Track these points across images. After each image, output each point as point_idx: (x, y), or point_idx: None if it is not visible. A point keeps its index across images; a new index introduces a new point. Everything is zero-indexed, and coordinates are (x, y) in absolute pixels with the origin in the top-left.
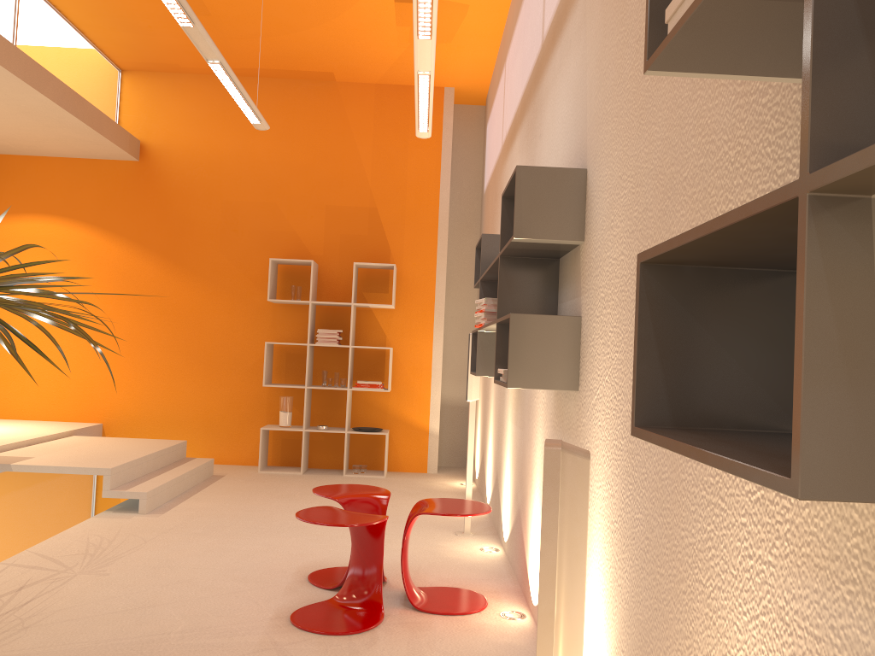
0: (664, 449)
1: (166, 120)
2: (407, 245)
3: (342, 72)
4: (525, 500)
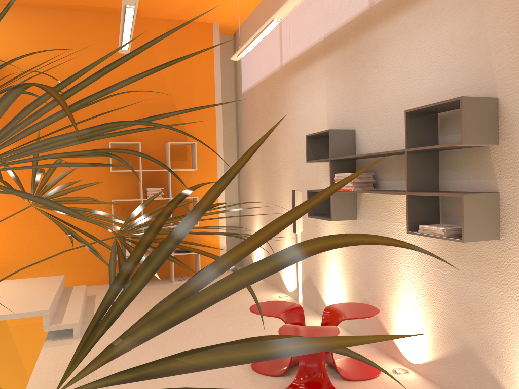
0: None
1: (12, 42)
2: (196, 128)
3: (147, 10)
4: (381, 297)
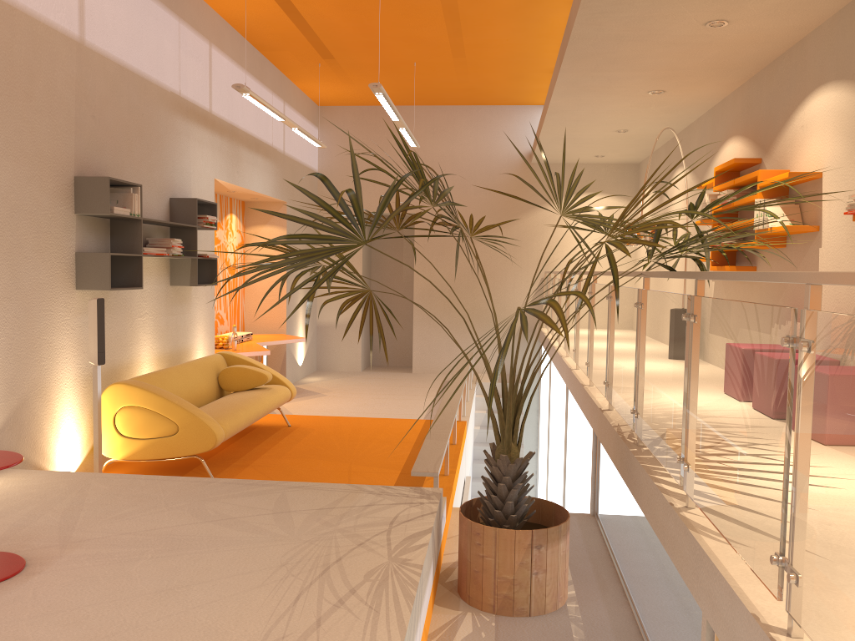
0: (19, 306)
1: None
2: None
3: None
4: None
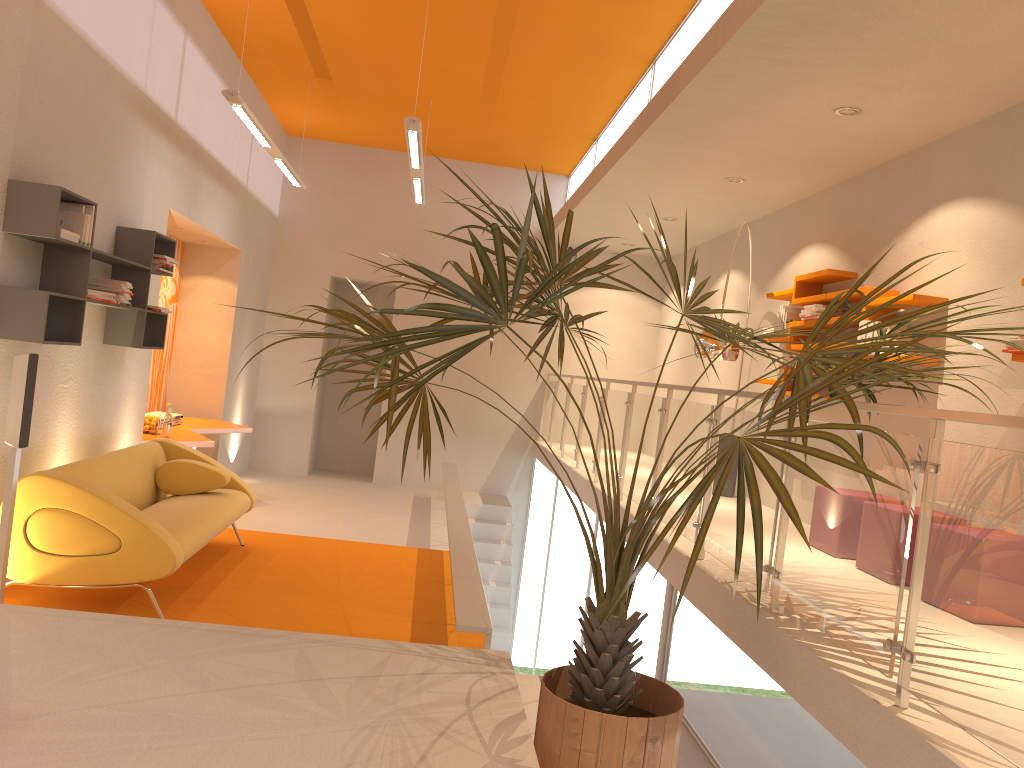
0: None
1: None
2: None
3: None
4: None
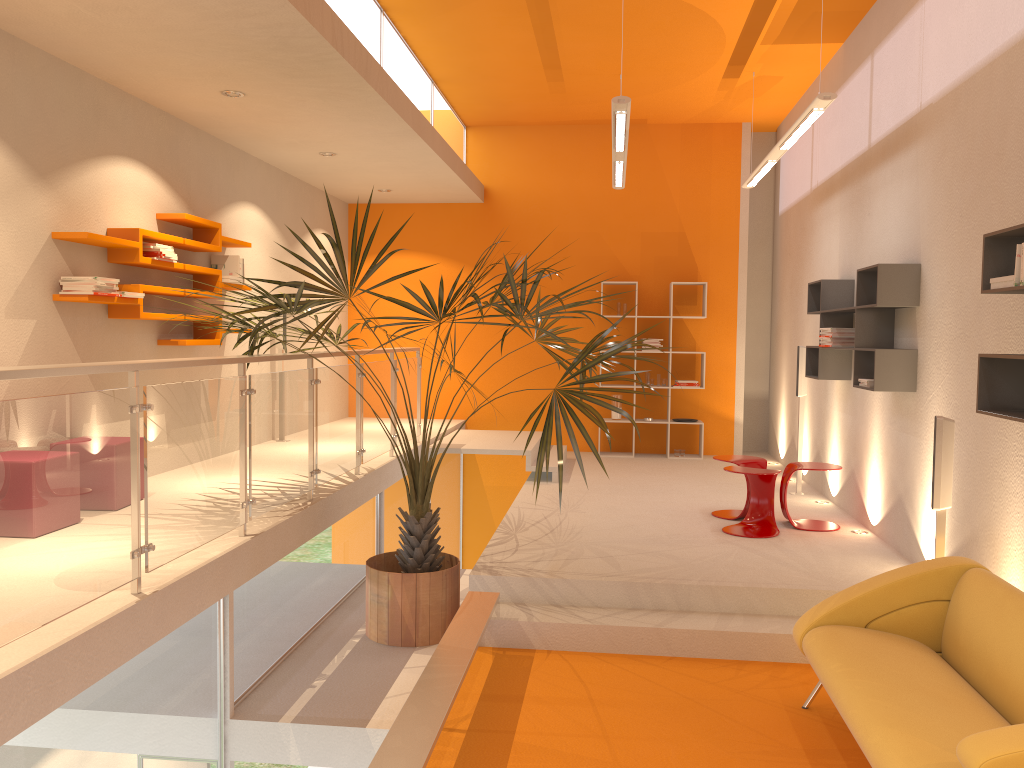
0: (977, 420)
1: (504, 167)
2: (711, 263)
3: (655, 118)
4: (860, 462)
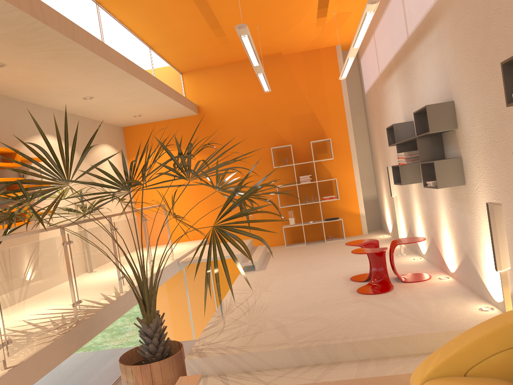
0: None
1: (206, 92)
2: (332, 127)
3: (286, 50)
4: (436, 232)
